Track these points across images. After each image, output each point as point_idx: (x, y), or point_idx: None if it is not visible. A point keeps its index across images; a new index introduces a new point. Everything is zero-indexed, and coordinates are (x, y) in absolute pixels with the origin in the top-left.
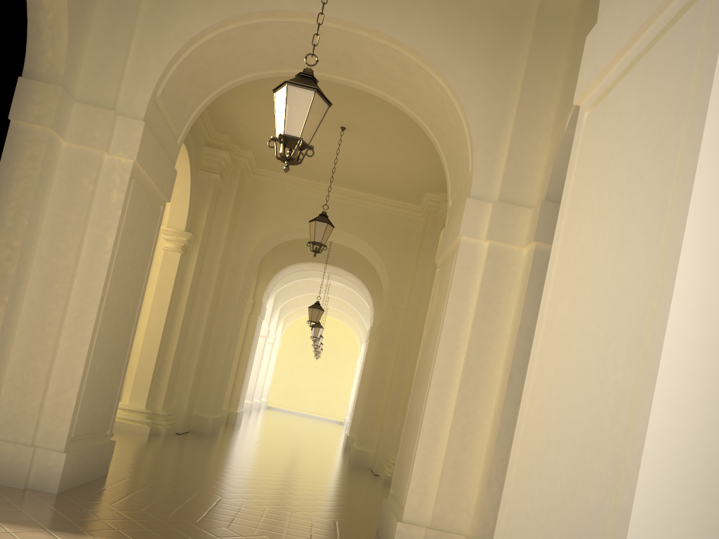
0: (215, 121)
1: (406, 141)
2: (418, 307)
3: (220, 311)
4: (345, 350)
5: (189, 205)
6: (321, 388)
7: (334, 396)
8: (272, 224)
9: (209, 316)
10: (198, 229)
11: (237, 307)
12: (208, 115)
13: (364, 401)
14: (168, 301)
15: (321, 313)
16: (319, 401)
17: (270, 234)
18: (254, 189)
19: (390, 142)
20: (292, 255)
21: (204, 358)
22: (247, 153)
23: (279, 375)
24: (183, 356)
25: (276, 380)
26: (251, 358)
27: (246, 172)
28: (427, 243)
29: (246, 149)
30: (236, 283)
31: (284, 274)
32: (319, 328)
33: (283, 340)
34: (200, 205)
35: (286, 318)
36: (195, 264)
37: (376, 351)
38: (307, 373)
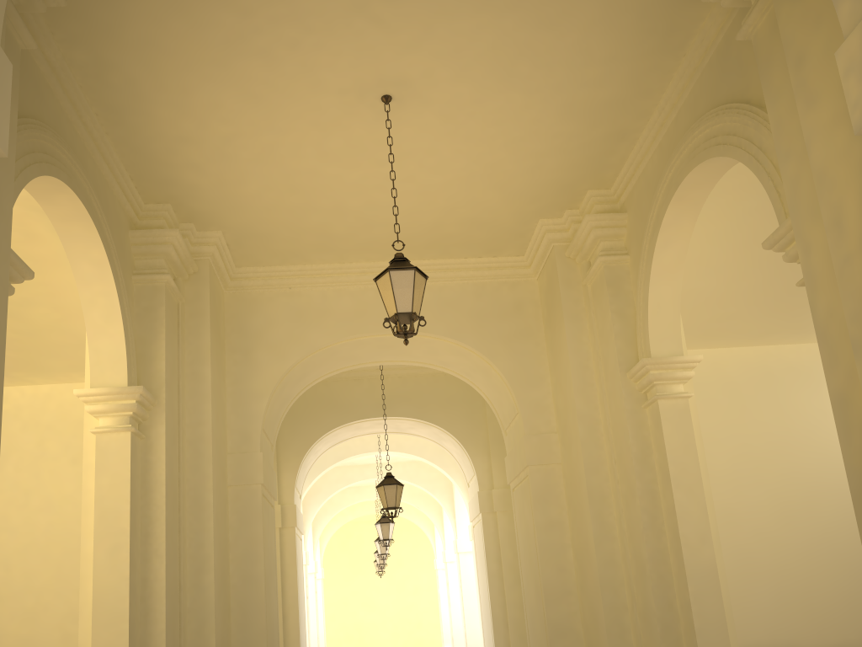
0: (138, 173)
1: (513, 90)
2: (592, 414)
3: (234, 529)
4: (410, 554)
5: (124, 335)
6: (393, 616)
7: (414, 621)
8: (287, 354)
9: (217, 543)
10: (155, 382)
11: (263, 513)
12: (122, 162)
13: (533, 613)
14: (126, 532)
15: (401, 490)
16: (396, 635)
17: (288, 371)
18: (240, 306)
19: (480, 105)
20: (322, 419)
21: (227, 625)
22: (213, 235)
23: (331, 615)
24: (186, 635)
25: (329, 623)
26: (301, 602)
27: (218, 276)
28: (567, 303)
29: (210, 227)
30: (252, 471)
31: (316, 454)
32: (389, 523)
33: (323, 566)
34: (148, 338)
35: (321, 534)
36: (165, 446)
37: (526, 519)
38: (368, 600)
